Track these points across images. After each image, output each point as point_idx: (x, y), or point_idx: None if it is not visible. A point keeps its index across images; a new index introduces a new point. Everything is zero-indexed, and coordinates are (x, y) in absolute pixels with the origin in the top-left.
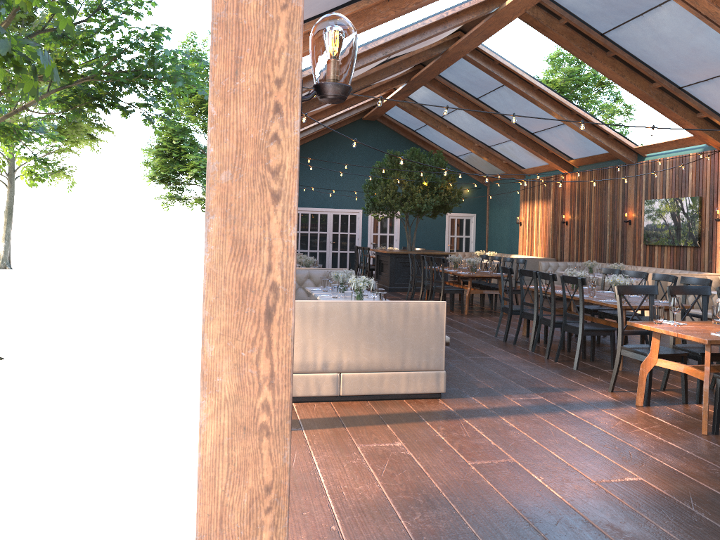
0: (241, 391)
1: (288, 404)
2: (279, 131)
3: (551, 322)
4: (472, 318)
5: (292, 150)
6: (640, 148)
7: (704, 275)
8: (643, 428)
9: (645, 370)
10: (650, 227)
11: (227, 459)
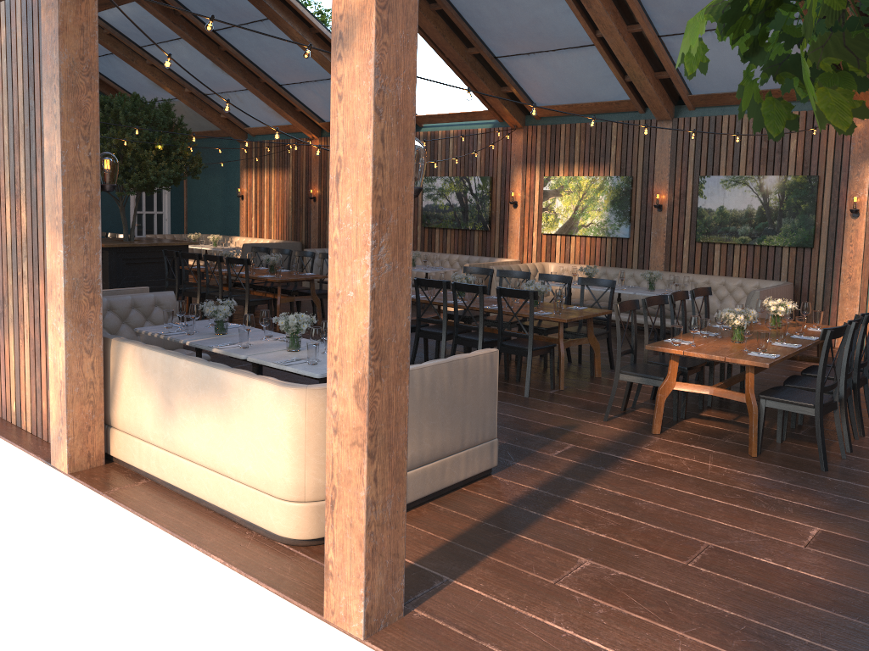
0: None
1: None
2: None
3: (480, 343)
4: None
5: None
6: (421, 117)
7: (507, 262)
8: (709, 462)
9: (664, 396)
10: (430, 208)
11: None
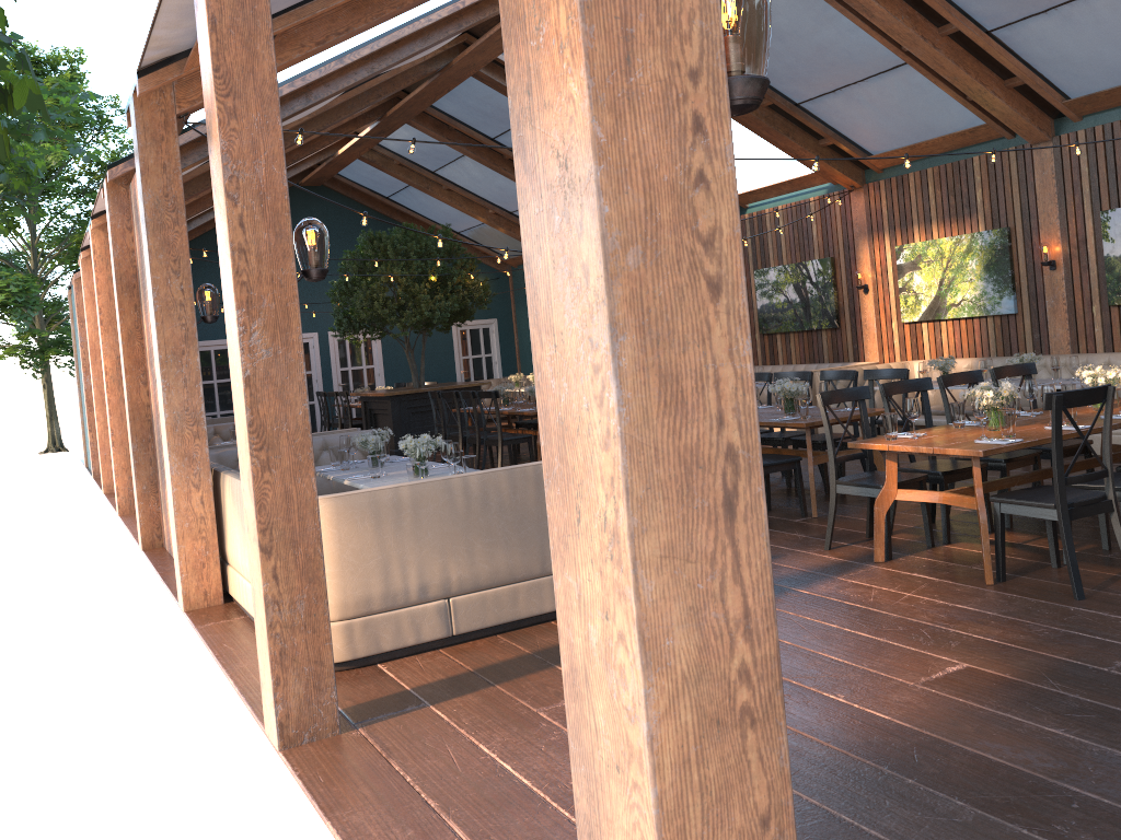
0: (705, 656)
1: (776, 661)
2: (705, 167)
3: None
4: None
5: (729, 200)
6: (740, 195)
7: (855, 366)
8: (910, 592)
9: (883, 509)
10: (766, 308)
11: (699, 786)
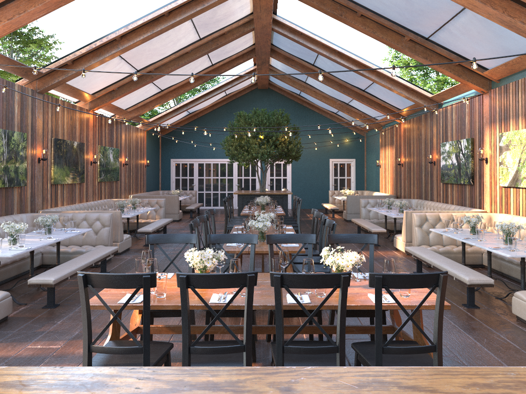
0: None
1: None
2: None
3: None
4: None
5: None
6: (434, 96)
7: (461, 211)
8: None
9: (132, 326)
10: (444, 167)
11: None
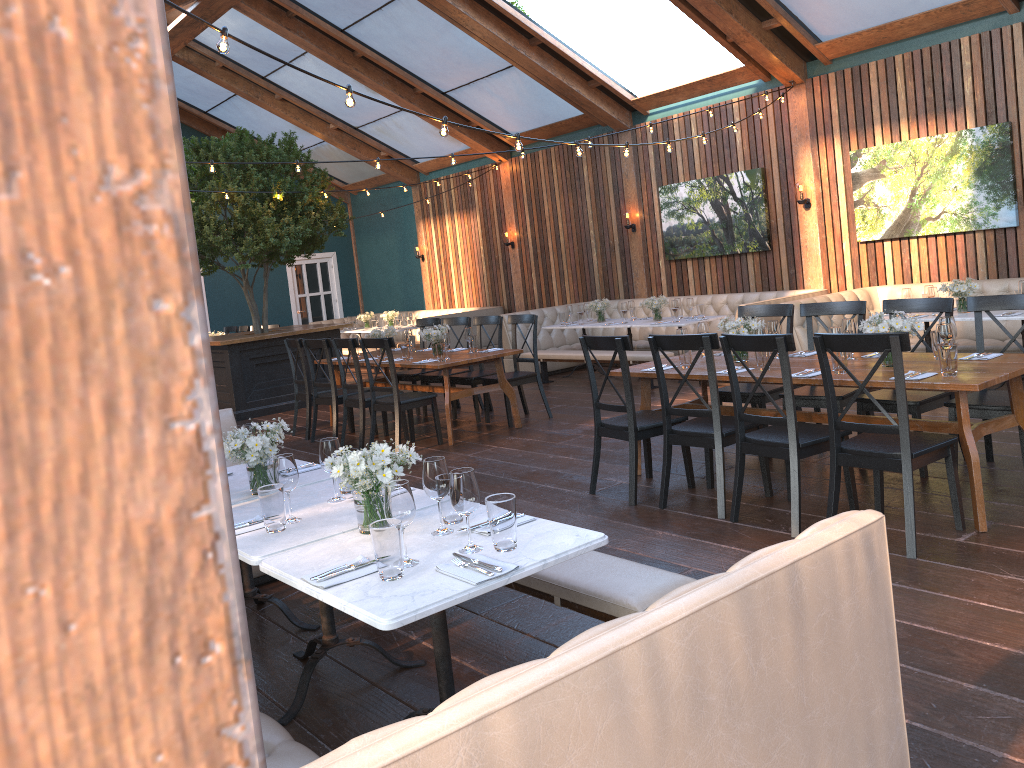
0: None
1: None
2: None
3: (792, 449)
4: (477, 453)
5: None
6: (644, 99)
7: (806, 294)
8: None
9: None
10: (674, 230)
11: None
